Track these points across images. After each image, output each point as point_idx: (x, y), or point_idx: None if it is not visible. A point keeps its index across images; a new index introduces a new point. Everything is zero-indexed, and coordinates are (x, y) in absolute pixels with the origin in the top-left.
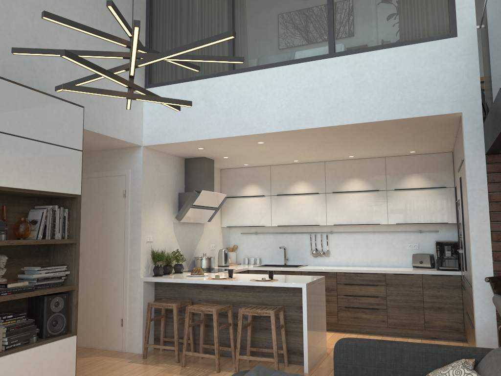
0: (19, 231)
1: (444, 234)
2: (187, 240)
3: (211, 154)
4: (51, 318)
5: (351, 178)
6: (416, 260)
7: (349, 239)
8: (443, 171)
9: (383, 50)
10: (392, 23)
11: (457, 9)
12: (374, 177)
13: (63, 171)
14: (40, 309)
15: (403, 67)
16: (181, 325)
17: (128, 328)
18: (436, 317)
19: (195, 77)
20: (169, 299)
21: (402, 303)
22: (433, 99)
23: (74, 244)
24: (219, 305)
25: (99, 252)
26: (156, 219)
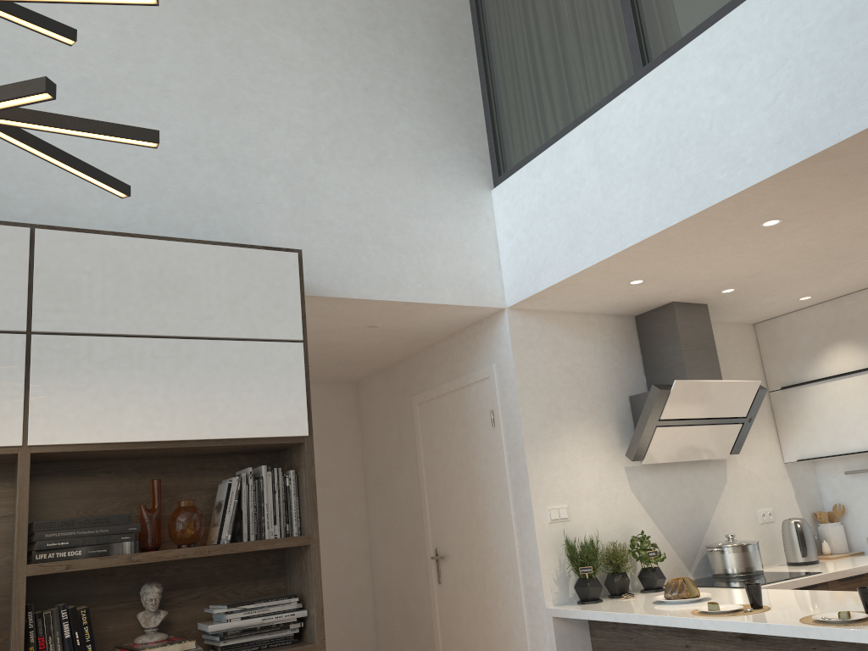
0: (172, 530)
1: None
2: (678, 505)
3: (682, 292)
4: None
5: None
6: None
7: None
8: None
9: None
10: None
11: None
12: None
13: (257, 391)
14: None
15: None
16: None
17: None
18: None
19: (573, 122)
20: None
21: None
22: None
23: (308, 546)
24: None
25: (472, 551)
26: (571, 464)
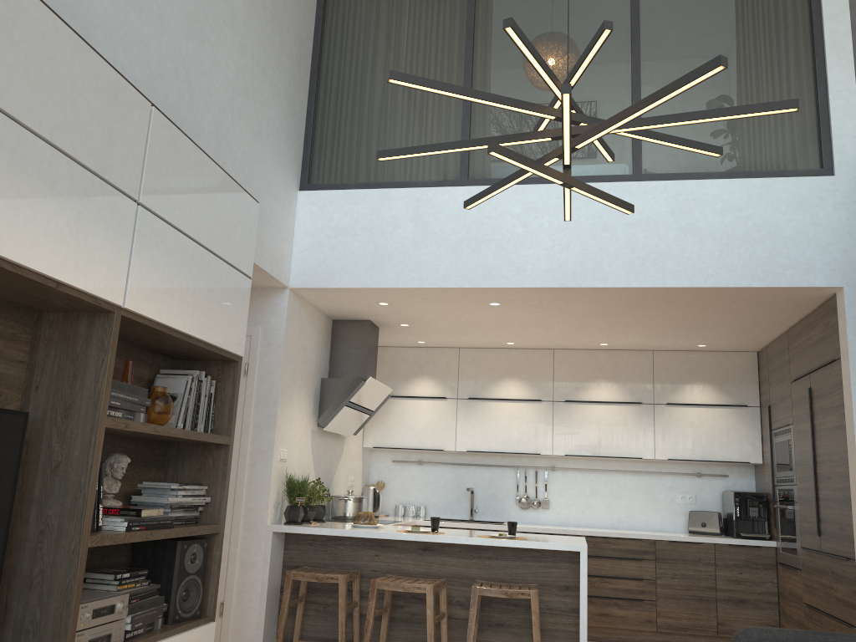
0: (156, 411)
1: (735, 481)
2: (324, 464)
3: (385, 317)
4: (183, 584)
5: (597, 380)
6: (695, 521)
7: (583, 481)
8: (742, 380)
9: (723, 181)
10: (734, 142)
11: (834, 135)
12: (634, 381)
13: (229, 310)
14: (165, 566)
15: (753, 209)
16: (334, 616)
17: (233, 621)
18: (736, 615)
19: (398, 182)
20: (316, 568)
21: (682, 591)
22: (799, 263)
23: (224, 446)
24: (425, 580)
25: None
26: (293, 420)
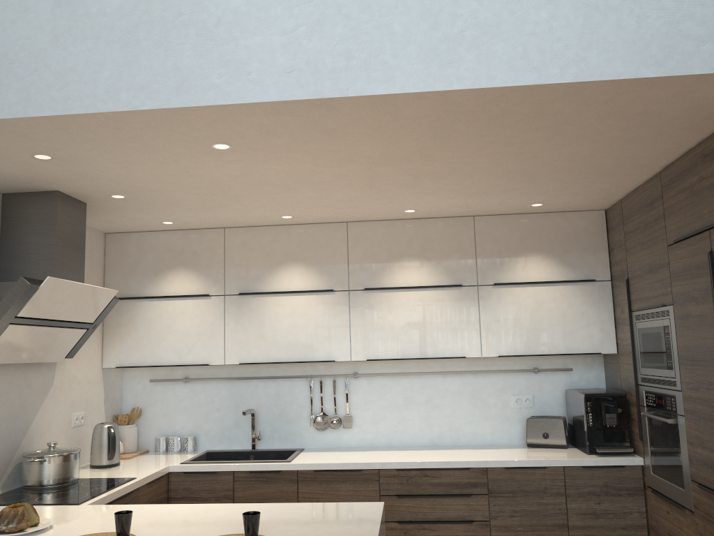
0: None
1: (581, 376)
2: (2, 410)
3: (76, 184)
4: None
5: (404, 260)
6: (535, 432)
7: (393, 388)
8: (588, 247)
9: None
10: None
11: None
12: (451, 258)
13: None
14: None
15: None
16: None
17: None
18: None
19: None
20: None
21: (525, 532)
22: None
23: None
24: None
25: None
26: None
